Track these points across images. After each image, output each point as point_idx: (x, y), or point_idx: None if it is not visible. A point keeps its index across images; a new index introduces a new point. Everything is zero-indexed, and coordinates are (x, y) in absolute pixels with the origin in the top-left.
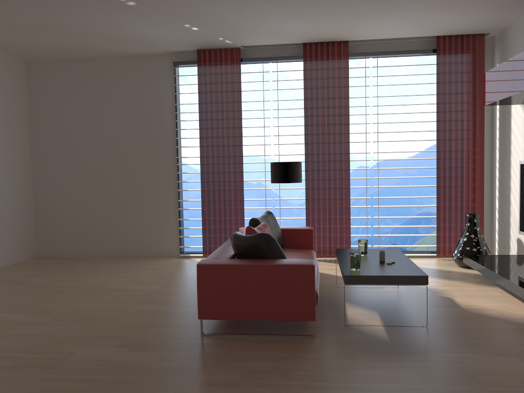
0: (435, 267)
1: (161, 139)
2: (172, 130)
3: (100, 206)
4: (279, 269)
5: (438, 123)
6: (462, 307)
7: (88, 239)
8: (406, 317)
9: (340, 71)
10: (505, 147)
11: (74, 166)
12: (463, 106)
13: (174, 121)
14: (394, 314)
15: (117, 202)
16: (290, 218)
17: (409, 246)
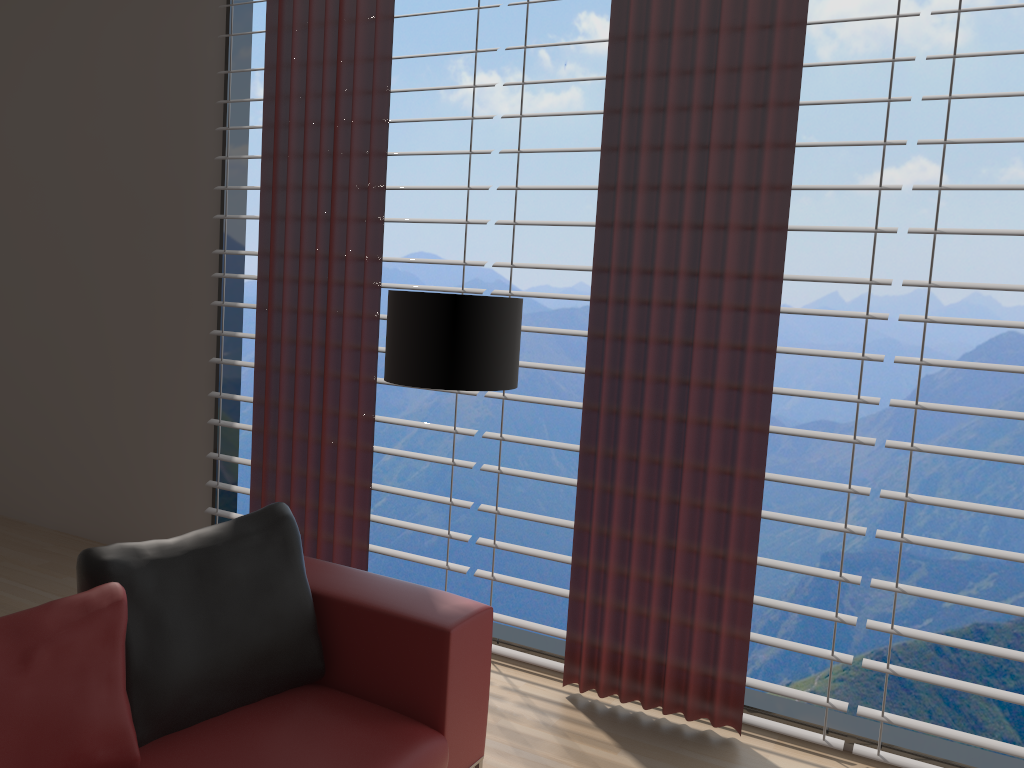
0: None
1: (188, 192)
2: (214, 160)
3: (48, 381)
4: None
5: None
6: None
7: (21, 471)
8: None
9: None
10: None
11: (4, 259)
12: None
13: (222, 131)
14: None
15: (82, 377)
16: (533, 516)
17: None
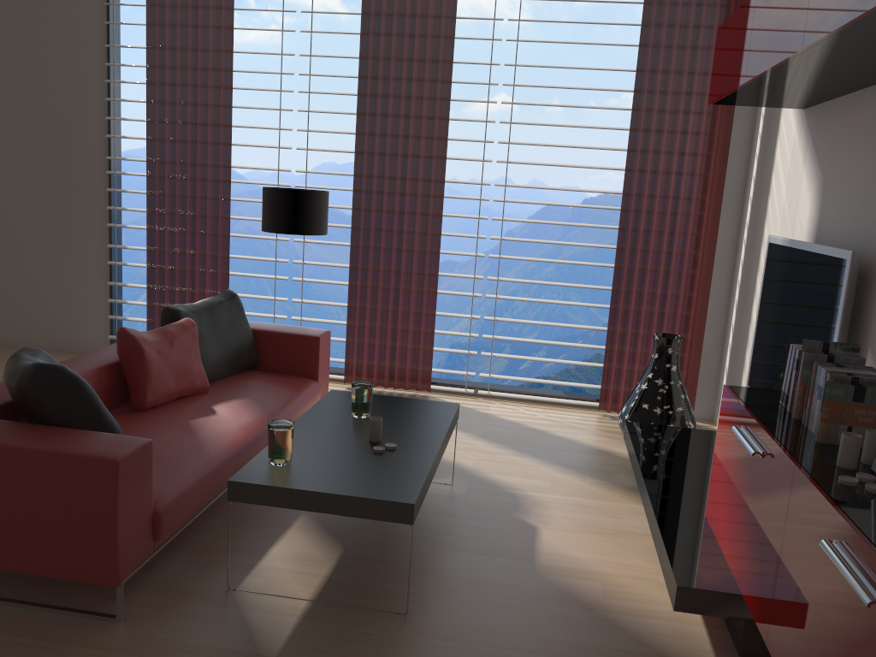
0: (578, 436)
1: (80, 118)
2: (100, 100)
3: None
4: (37, 460)
5: (634, 135)
6: (538, 561)
7: None
8: (388, 578)
9: (440, 2)
10: (761, 199)
11: None
12: (691, 102)
13: (106, 82)
14: (368, 567)
15: None
16: (322, 302)
17: (549, 382)
